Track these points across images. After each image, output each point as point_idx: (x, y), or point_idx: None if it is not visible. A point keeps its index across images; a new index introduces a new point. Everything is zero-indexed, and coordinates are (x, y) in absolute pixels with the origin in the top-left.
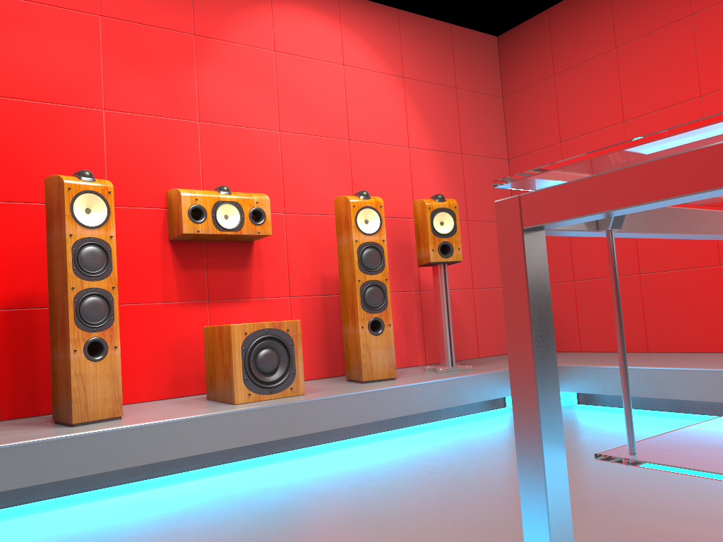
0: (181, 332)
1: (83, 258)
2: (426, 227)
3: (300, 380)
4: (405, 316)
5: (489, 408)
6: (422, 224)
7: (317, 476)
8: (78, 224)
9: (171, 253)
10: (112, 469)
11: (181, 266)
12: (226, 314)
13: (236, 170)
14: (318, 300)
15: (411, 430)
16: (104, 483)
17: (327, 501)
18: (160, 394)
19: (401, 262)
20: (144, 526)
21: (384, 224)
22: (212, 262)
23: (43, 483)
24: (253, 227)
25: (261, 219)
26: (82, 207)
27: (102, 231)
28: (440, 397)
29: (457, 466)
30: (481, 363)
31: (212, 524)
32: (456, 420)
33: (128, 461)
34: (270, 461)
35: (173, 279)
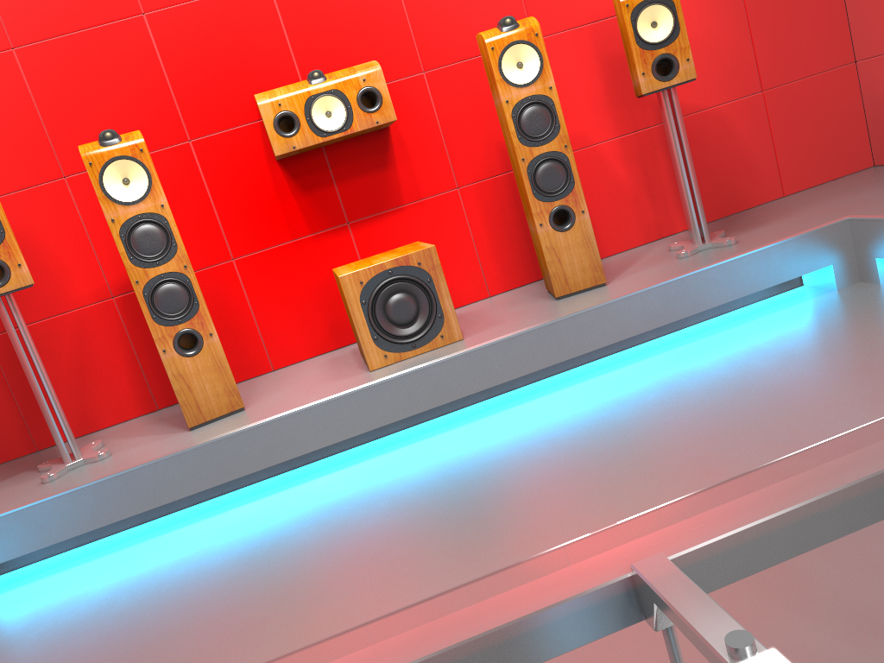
0: (325, 271)
1: (137, 243)
2: (628, 39)
3: (452, 322)
4: (645, 167)
5: (772, 293)
6: (625, 34)
7: (448, 470)
8: (116, 204)
9: (284, 176)
10: (225, 481)
11: (301, 189)
12: (376, 234)
13: (338, 33)
14: (502, 182)
15: (629, 357)
16: (240, 482)
17: (420, 532)
18: (320, 348)
19: (625, 88)
20: (223, 569)
21: (547, 61)
22: (339, 173)
23: (156, 506)
24: (368, 117)
25: (377, 101)
26: (116, 180)
27: (149, 203)
28: (663, 309)
29: (624, 452)
30: (768, 219)
31: (280, 572)
32: (707, 326)
33: (241, 469)
34: (422, 435)
35: (296, 209)
